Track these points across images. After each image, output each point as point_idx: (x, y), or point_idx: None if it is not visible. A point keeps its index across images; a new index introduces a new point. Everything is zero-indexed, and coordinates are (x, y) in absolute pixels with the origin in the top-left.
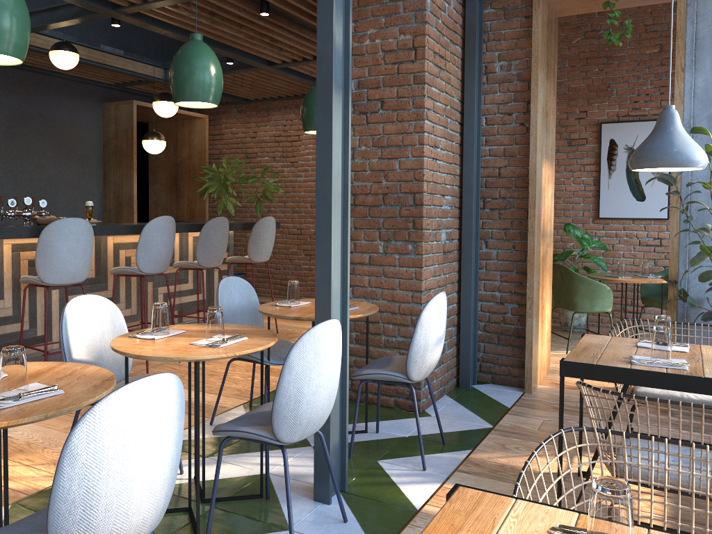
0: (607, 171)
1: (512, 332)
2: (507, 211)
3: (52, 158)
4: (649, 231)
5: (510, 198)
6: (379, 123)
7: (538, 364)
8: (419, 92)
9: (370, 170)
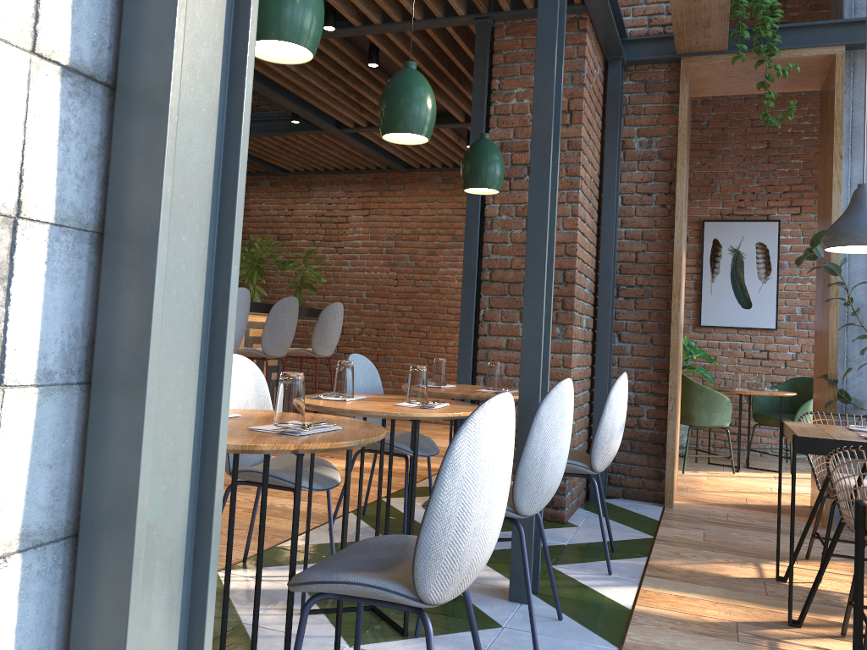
0: (710, 274)
1: (647, 438)
2: (645, 301)
3: None
4: (755, 342)
5: (648, 286)
6: (524, 190)
7: (675, 476)
8: (574, 158)
9: (511, 242)
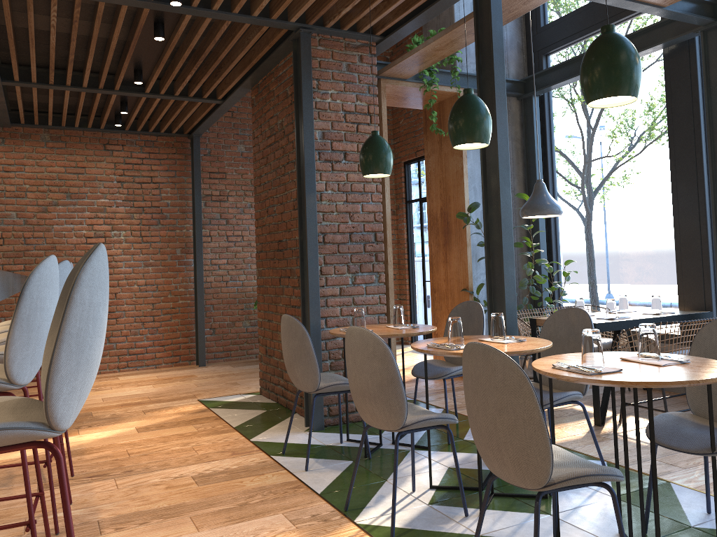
0: None
1: None
2: None
3: None
4: None
5: None
6: (343, 171)
7: None
8: None
9: (337, 212)
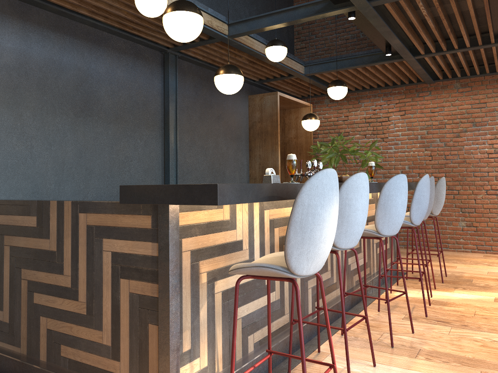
0: None
1: None
2: None
3: (223, 137)
4: None
5: None
6: None
7: None
8: None
9: None
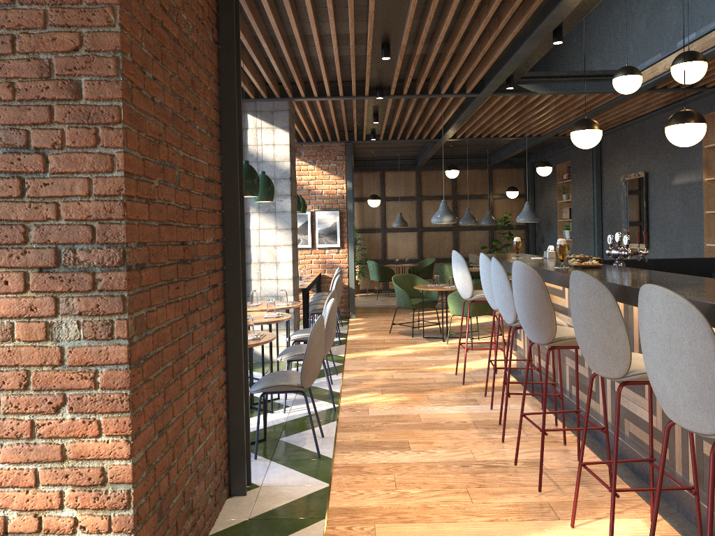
0: None
1: None
2: None
3: None
4: None
5: None
6: None
7: None
8: None
9: None
